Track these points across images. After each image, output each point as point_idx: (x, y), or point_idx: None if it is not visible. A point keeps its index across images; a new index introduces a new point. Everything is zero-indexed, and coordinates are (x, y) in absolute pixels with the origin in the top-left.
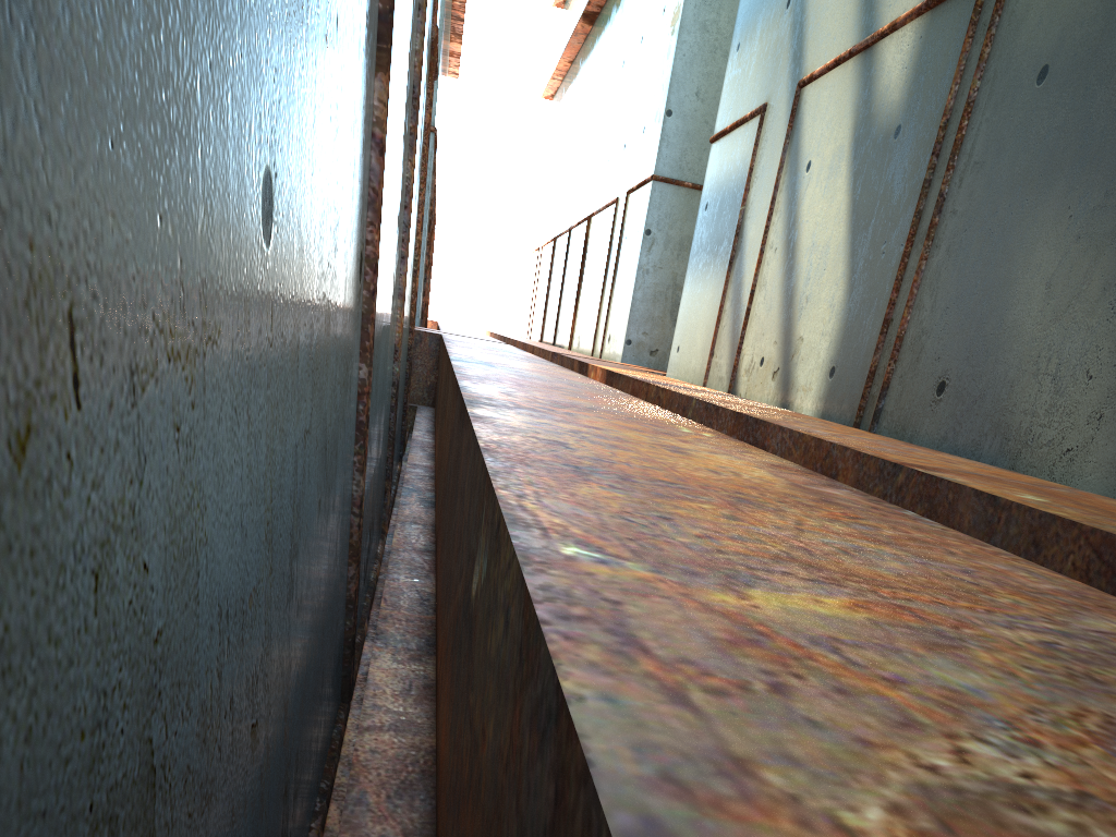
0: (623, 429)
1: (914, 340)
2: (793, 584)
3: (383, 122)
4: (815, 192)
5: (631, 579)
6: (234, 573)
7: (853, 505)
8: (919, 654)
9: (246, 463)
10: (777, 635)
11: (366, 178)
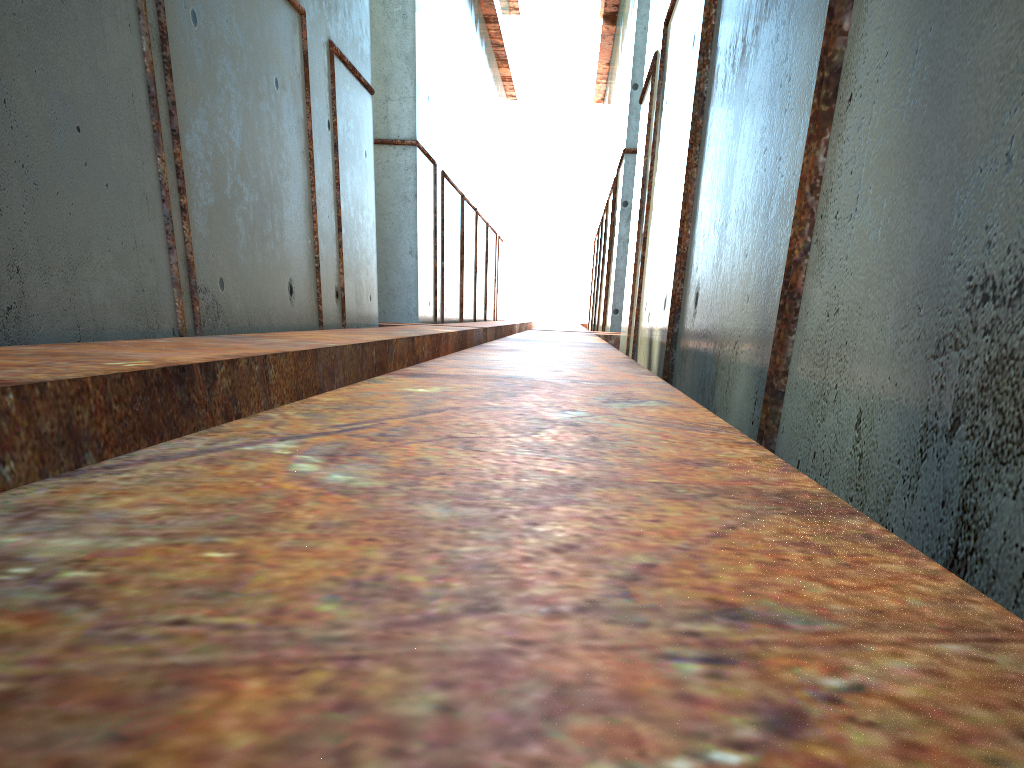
0: None
1: (690, 254)
2: None
3: None
4: (667, 125)
5: None
6: None
7: None
8: None
9: None
10: None
11: None
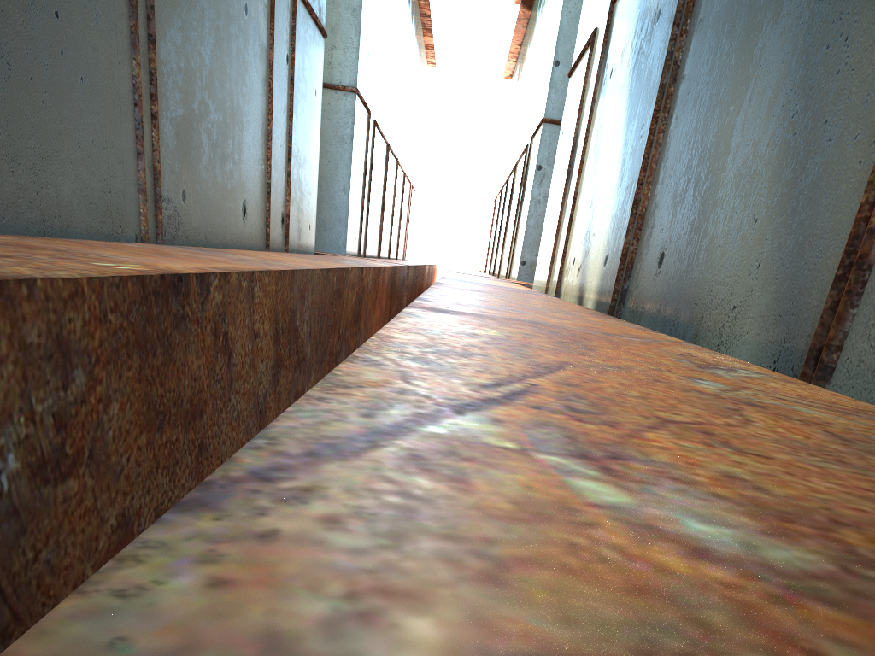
0: None
1: (650, 216)
2: None
3: None
4: (612, 95)
5: None
6: None
7: None
8: None
9: None
10: None
11: None
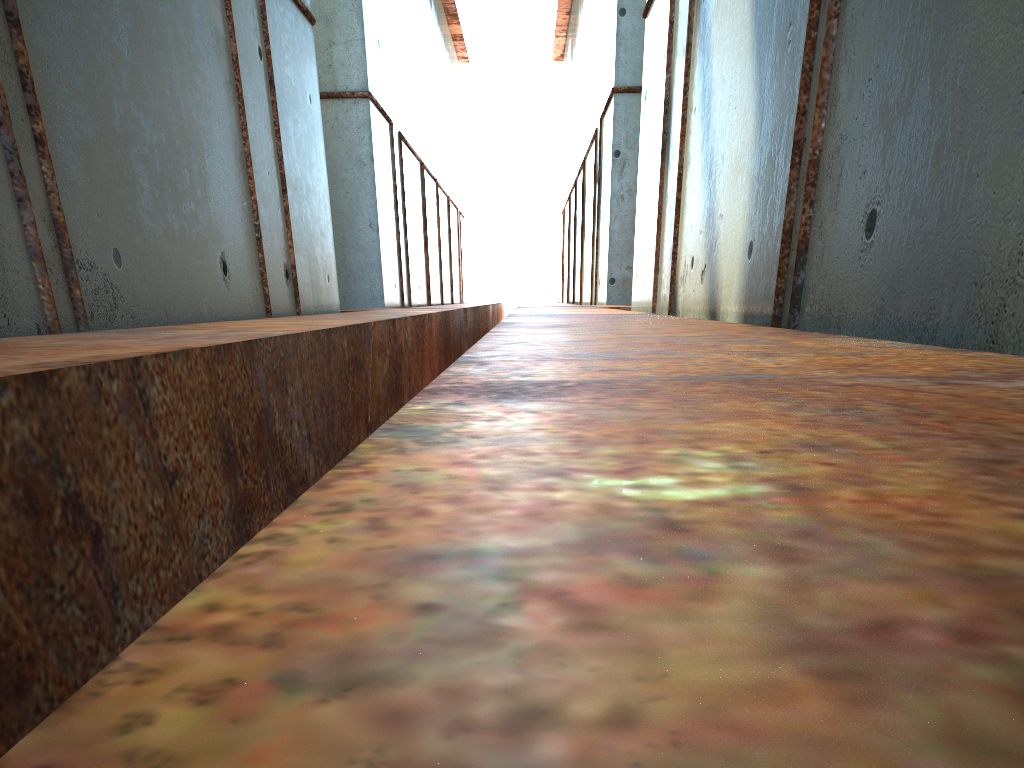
0: None
1: (833, 158)
2: None
3: None
4: (722, 7)
5: None
6: None
7: None
8: None
9: None
10: None
11: None
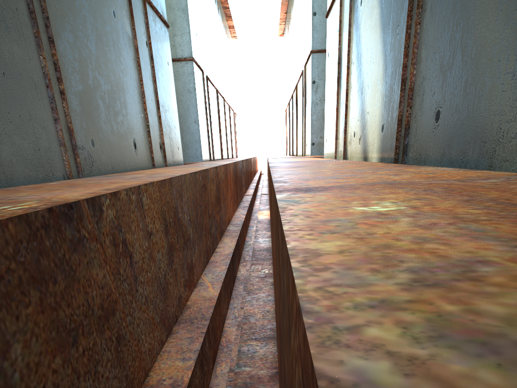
0: None
1: (419, 87)
2: None
3: None
4: (365, 16)
5: None
6: None
7: None
8: None
9: None
10: None
11: None
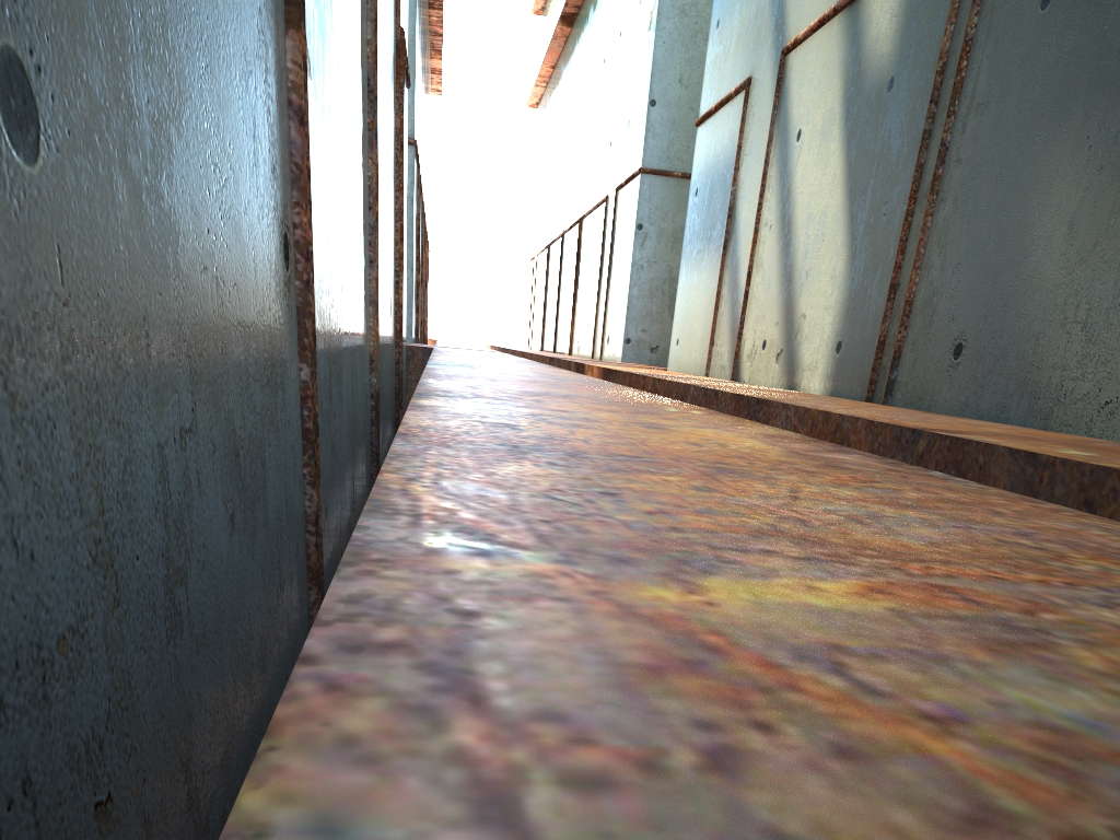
0: (597, 411)
1: (925, 303)
2: (777, 566)
3: (300, 87)
4: (808, 161)
5: (517, 575)
6: (4, 611)
7: (866, 468)
8: (980, 663)
9: (16, 459)
10: (738, 650)
11: (284, 150)
